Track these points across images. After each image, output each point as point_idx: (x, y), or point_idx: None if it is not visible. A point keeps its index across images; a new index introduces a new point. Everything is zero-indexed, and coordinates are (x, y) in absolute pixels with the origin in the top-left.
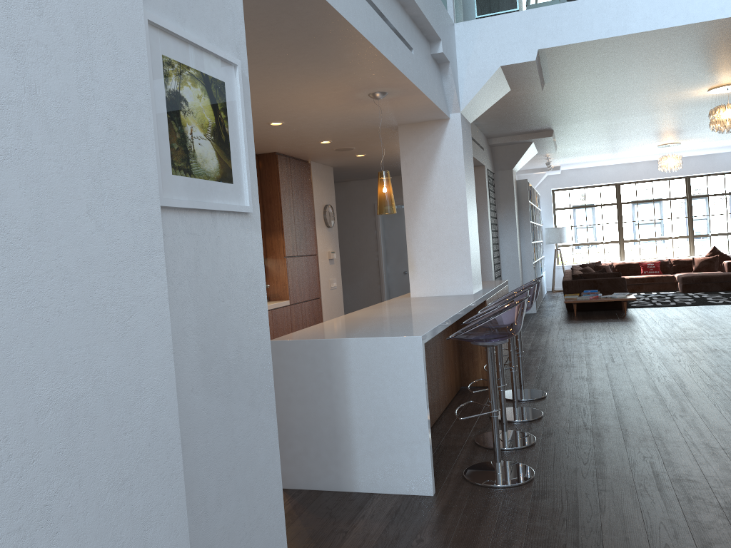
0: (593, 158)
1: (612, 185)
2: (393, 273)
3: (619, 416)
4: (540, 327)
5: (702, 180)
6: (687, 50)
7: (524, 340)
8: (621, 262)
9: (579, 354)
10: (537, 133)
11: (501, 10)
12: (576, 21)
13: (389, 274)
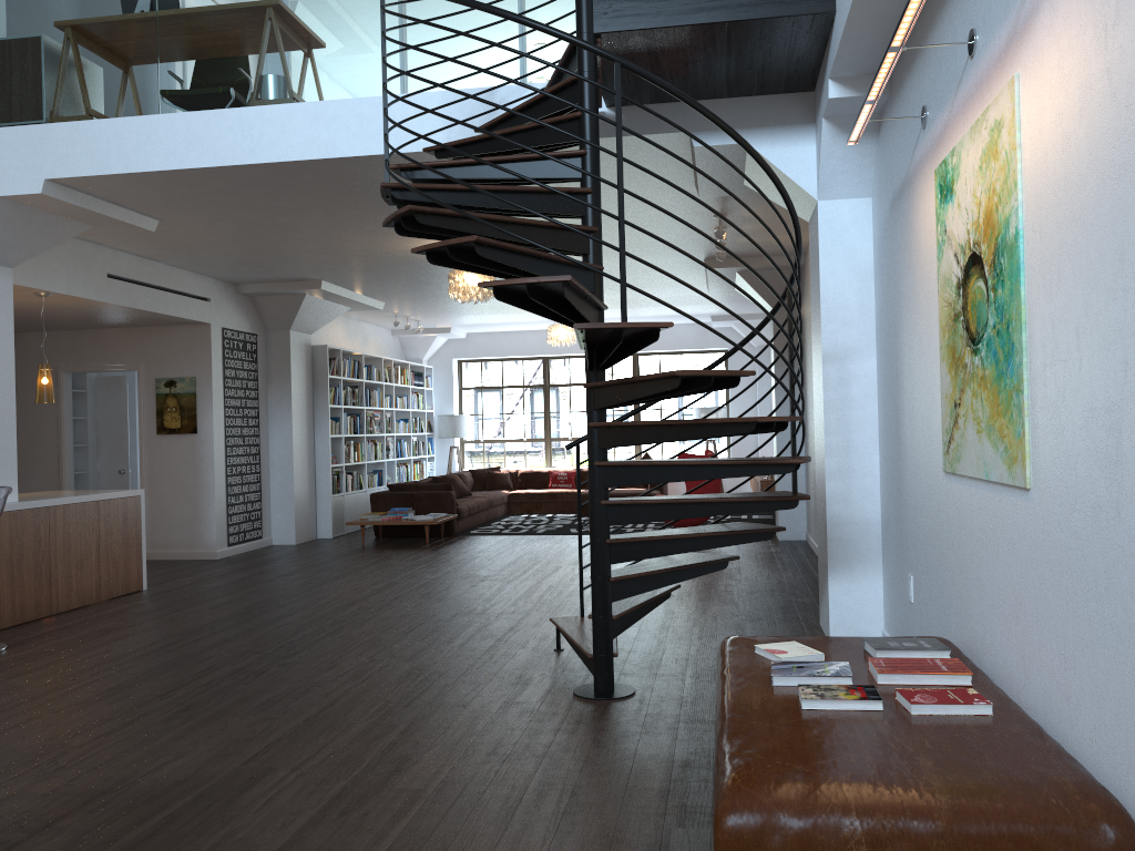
0: (480, 319)
1: (539, 359)
2: (106, 472)
3: (2, 679)
4: (273, 559)
5: (653, 359)
6: (291, 196)
7: (203, 575)
8: (542, 469)
9: (203, 598)
10: (302, 283)
11: (8, 121)
12: (91, 147)
13: (100, 473)
